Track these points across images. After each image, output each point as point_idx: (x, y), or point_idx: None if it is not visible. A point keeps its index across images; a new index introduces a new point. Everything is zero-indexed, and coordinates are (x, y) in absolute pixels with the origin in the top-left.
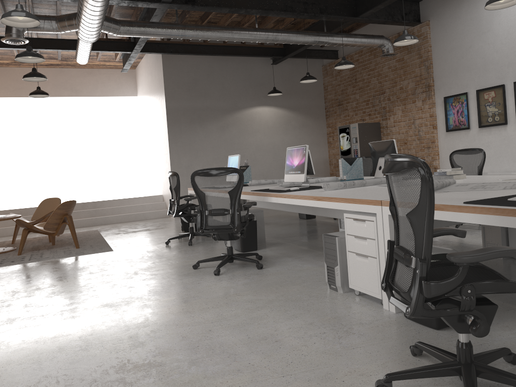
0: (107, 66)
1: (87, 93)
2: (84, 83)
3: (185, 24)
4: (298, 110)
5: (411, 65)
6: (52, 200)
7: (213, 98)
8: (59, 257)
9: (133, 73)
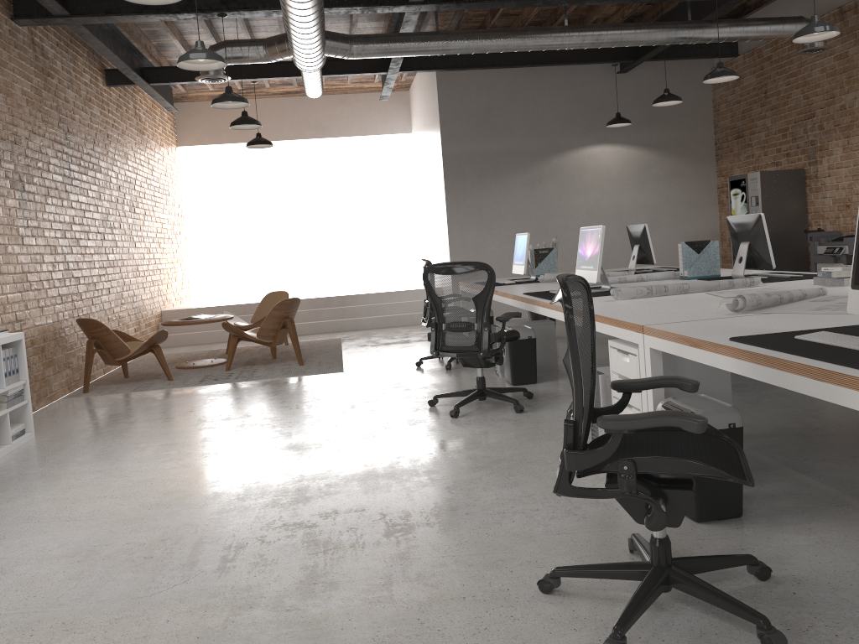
0: (366, 89)
1: (338, 132)
2: (334, 118)
3: (448, 33)
4: (664, 148)
5: None
6: (277, 294)
7: (518, 134)
8: (272, 377)
9: (406, 97)
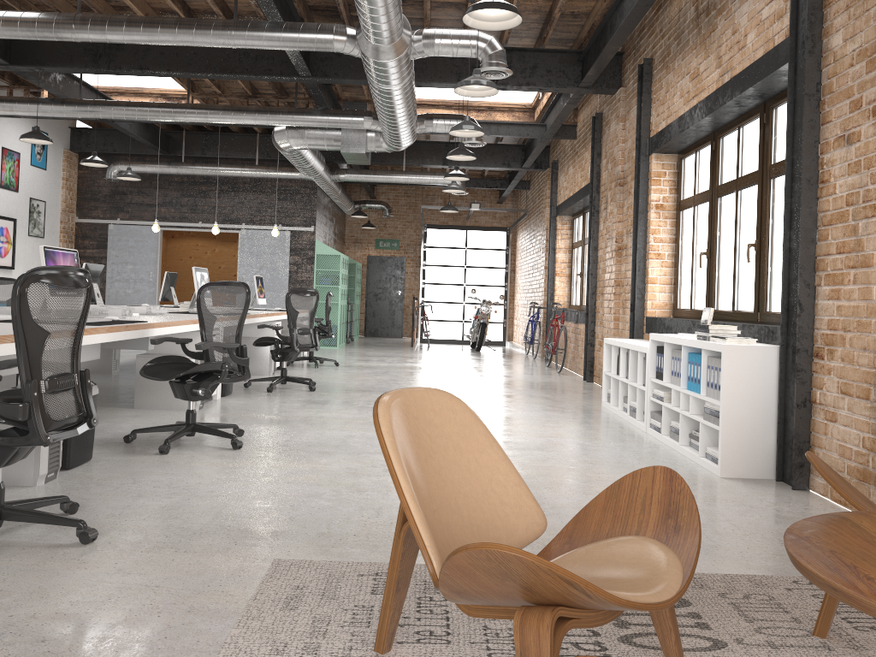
0: None
1: None
2: None
3: None
4: None
5: None
6: None
7: None
8: None
9: None
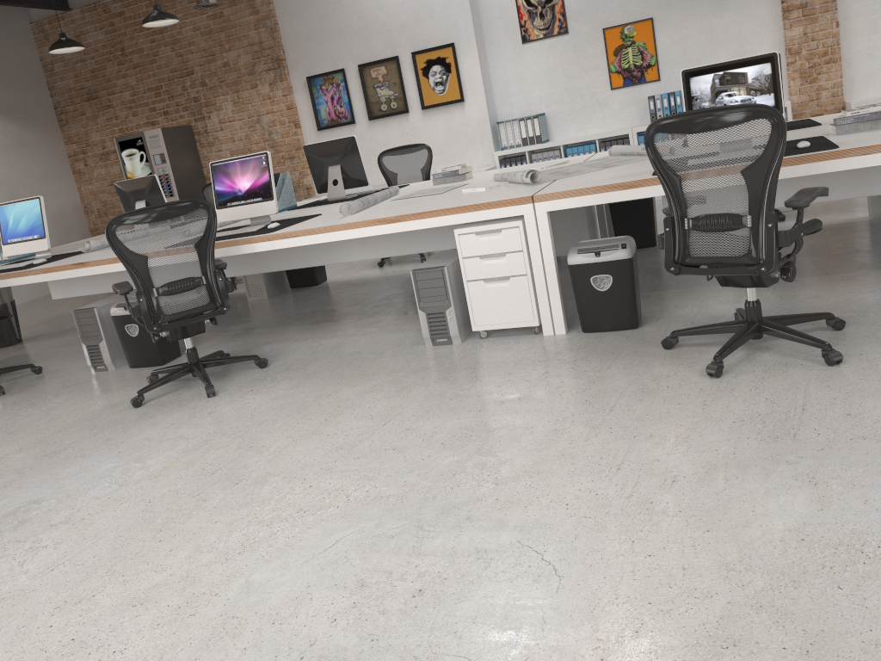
0: None
1: None
2: None
3: None
4: (4, 112)
5: (240, 26)
6: None
7: None
8: None
9: None
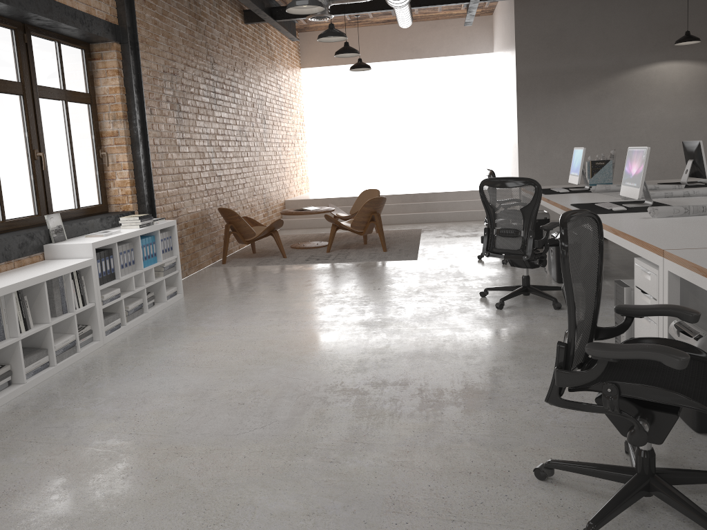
0: (455, 15)
1: (430, 53)
2: (426, 41)
3: None
4: None
5: None
6: (371, 192)
7: (587, 54)
8: (360, 261)
9: (489, 20)
